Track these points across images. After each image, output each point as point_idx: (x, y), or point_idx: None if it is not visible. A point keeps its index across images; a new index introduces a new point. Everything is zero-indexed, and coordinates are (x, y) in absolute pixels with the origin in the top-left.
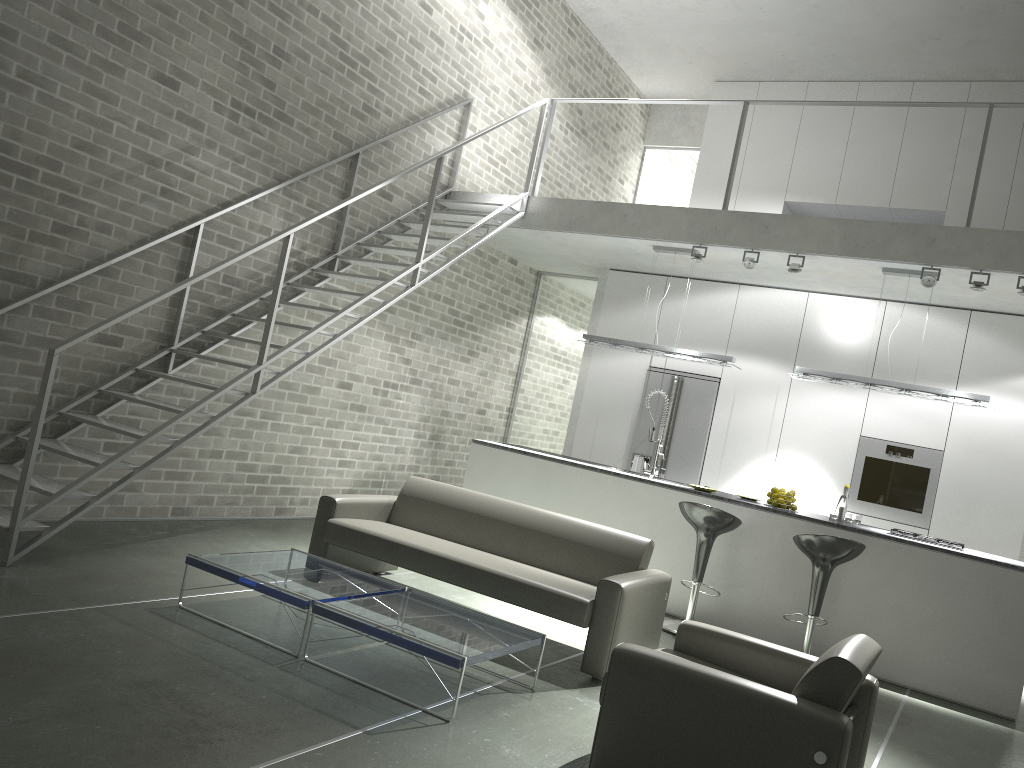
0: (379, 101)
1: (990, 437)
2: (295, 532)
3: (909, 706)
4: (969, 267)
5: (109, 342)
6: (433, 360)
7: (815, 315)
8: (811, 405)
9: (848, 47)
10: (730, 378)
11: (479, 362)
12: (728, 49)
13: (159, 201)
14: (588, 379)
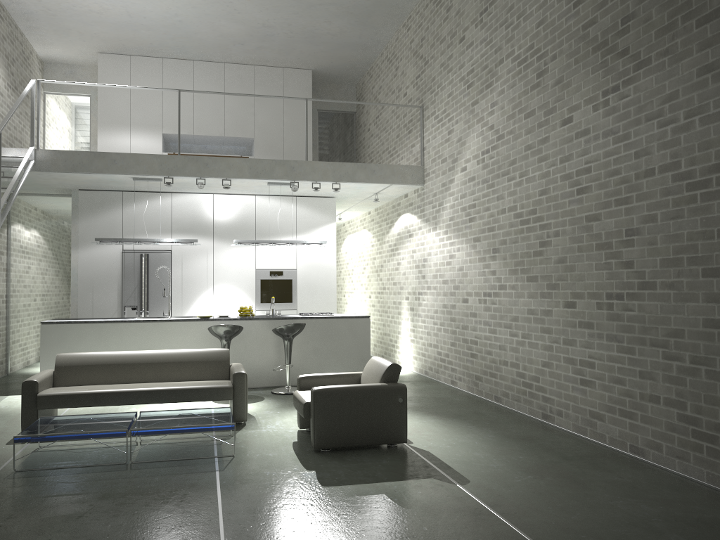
0: None
1: (315, 258)
2: None
3: None
4: (311, 180)
5: None
6: None
7: (219, 207)
8: (227, 257)
9: (192, 43)
10: (177, 249)
11: None
12: (115, 36)
13: None
14: (79, 265)
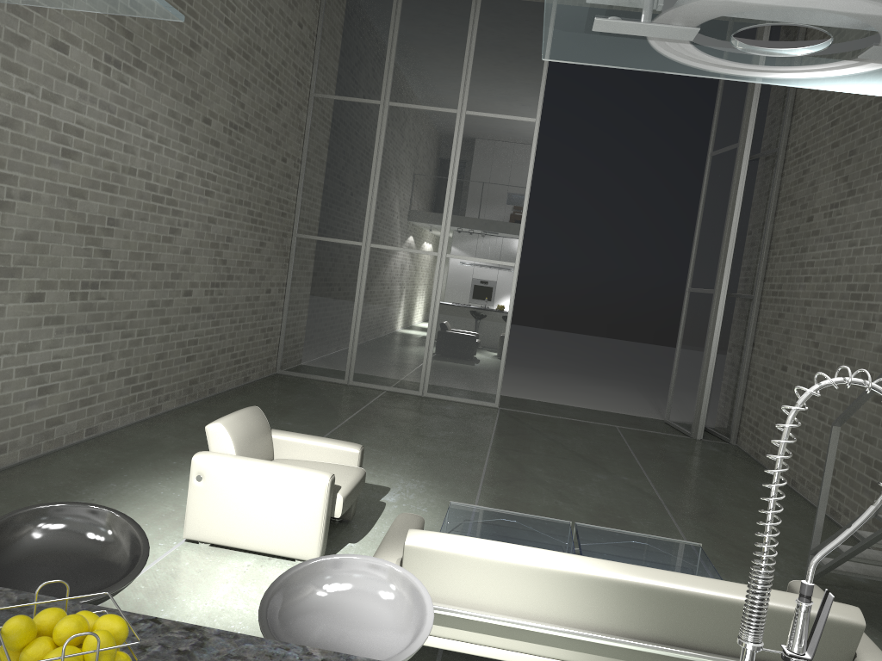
0: None
1: None
2: None
3: None
4: None
5: None
6: None
7: None
8: None
9: None
10: None
11: None
12: None
13: None
14: None
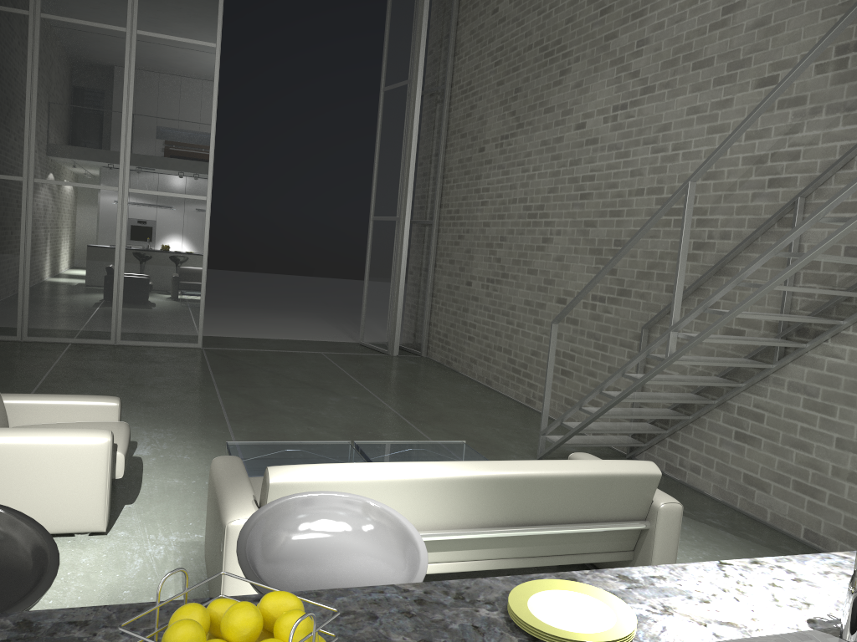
0: None
1: None
2: None
3: None
4: None
5: (734, 335)
6: None
7: None
8: None
9: None
10: None
11: None
12: None
13: (767, 193)
14: None
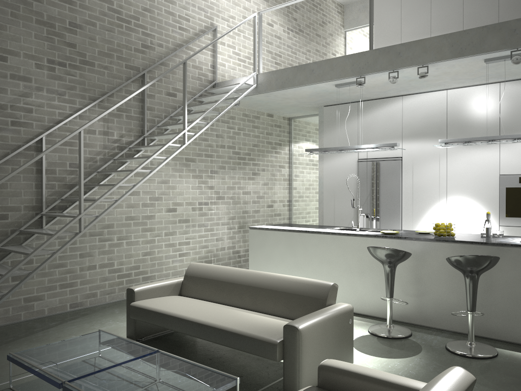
0: (152, 40)
1: None
2: None
3: None
4: None
5: None
6: (229, 183)
7: (454, 103)
8: (463, 162)
9: None
10: (408, 155)
11: (261, 178)
12: None
13: (11, 129)
14: (324, 174)
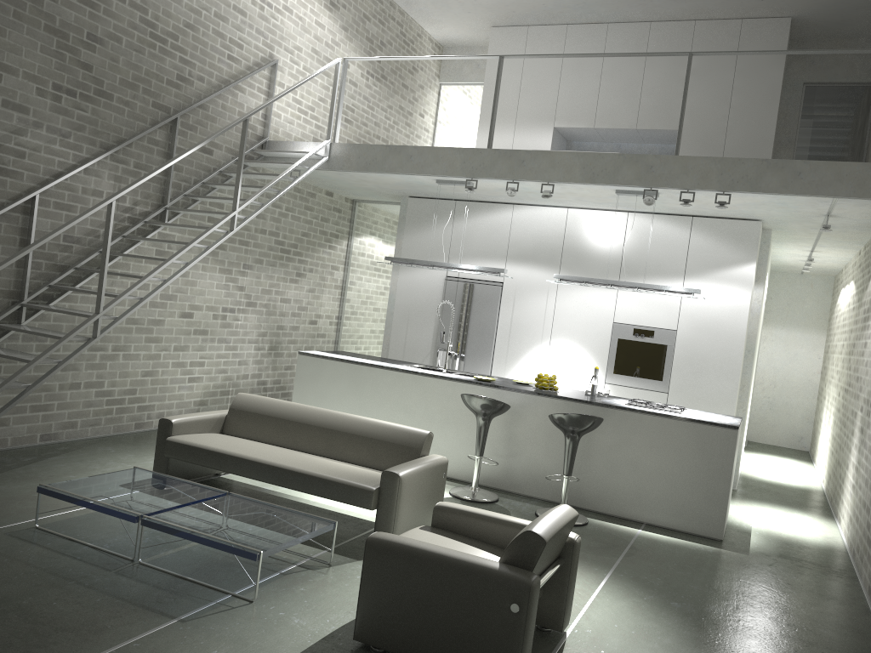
0: (191, 70)
1: (710, 317)
2: (151, 443)
3: (640, 539)
4: (679, 188)
5: None
6: (265, 284)
7: (574, 227)
8: (574, 300)
9: None
10: (510, 282)
11: (307, 281)
12: (498, 1)
13: None
14: (398, 290)
